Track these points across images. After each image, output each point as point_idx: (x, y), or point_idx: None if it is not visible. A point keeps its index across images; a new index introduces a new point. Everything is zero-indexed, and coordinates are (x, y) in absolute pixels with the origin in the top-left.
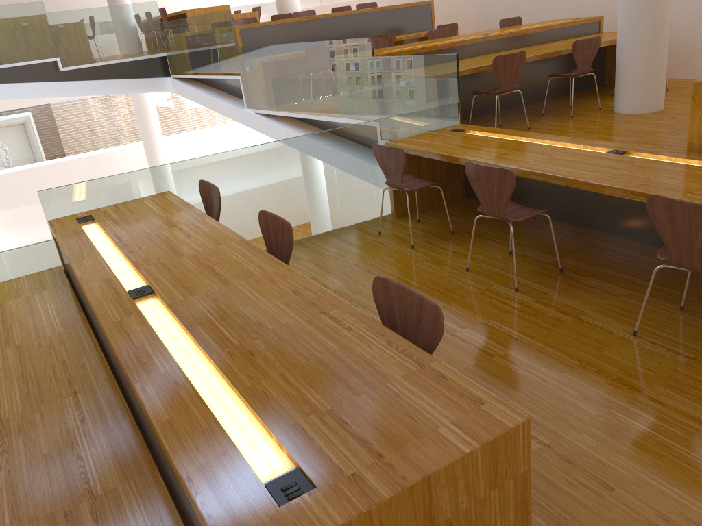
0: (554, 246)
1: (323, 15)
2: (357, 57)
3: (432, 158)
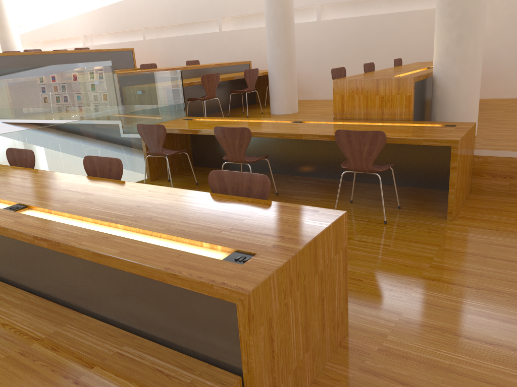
0: (272, 178)
1: (54, 51)
2: (100, 75)
3: (180, 133)
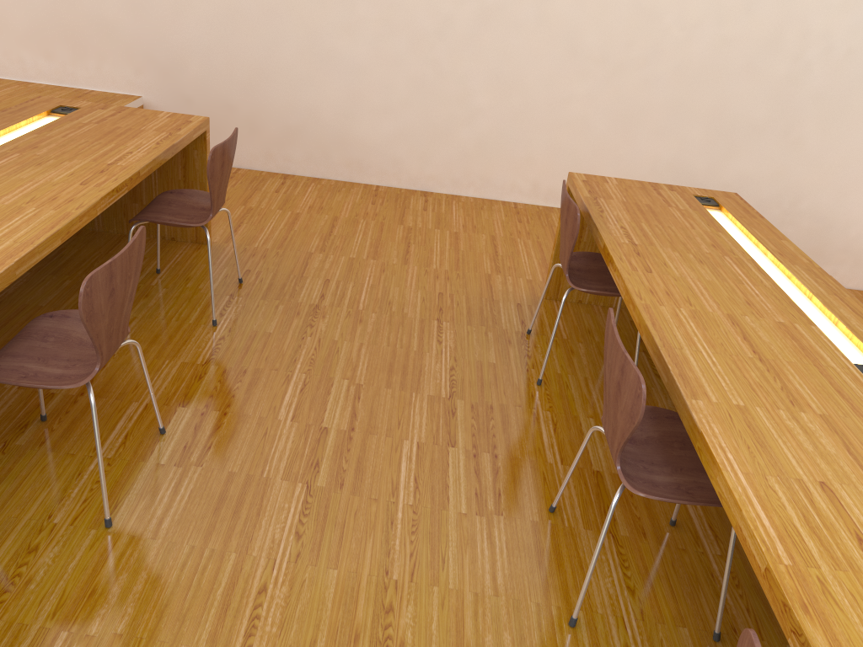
0: None
1: None
2: None
3: None
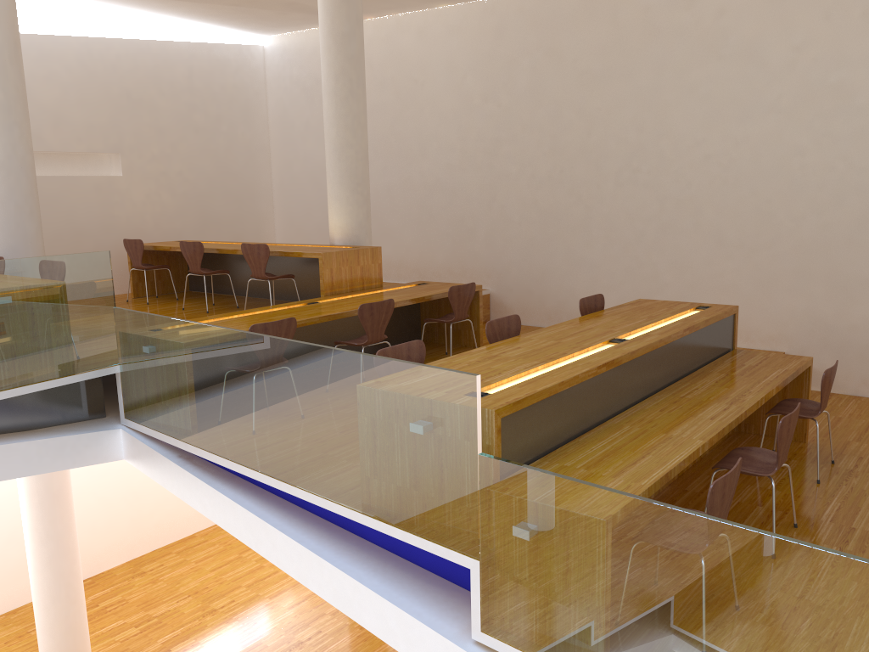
0: None
1: None
2: None
3: None
